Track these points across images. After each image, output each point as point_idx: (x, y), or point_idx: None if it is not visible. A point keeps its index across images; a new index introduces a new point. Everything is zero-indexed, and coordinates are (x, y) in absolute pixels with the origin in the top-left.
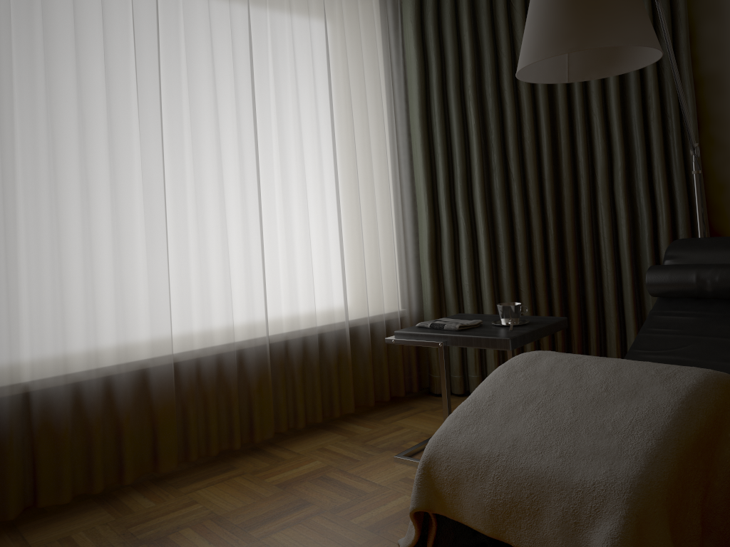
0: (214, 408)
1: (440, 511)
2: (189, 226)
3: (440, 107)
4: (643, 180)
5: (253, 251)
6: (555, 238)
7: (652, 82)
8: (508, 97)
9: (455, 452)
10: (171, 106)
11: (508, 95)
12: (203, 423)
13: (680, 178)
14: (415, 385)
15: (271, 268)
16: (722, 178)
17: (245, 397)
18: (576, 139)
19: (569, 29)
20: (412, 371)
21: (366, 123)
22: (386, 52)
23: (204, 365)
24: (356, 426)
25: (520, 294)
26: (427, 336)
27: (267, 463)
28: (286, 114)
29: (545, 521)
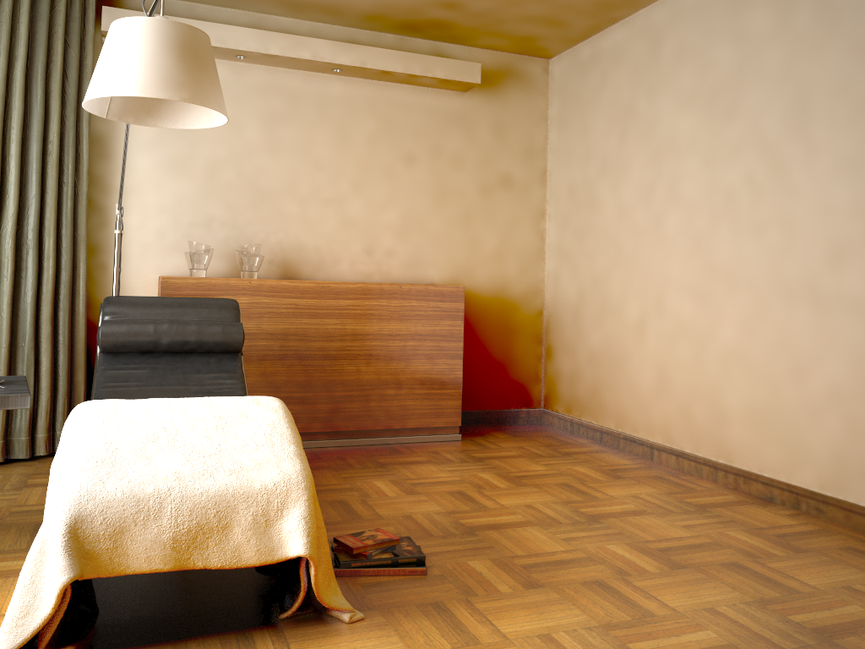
0: None
1: (92, 573)
2: None
3: None
4: (35, 230)
5: None
6: None
7: (57, 128)
8: None
9: (112, 502)
10: None
11: None
12: None
13: (70, 234)
14: None
15: None
16: (95, 241)
17: None
18: None
19: (182, 79)
20: None
21: None
22: None
23: None
24: None
25: None
26: None
27: None
28: None
29: (235, 530)
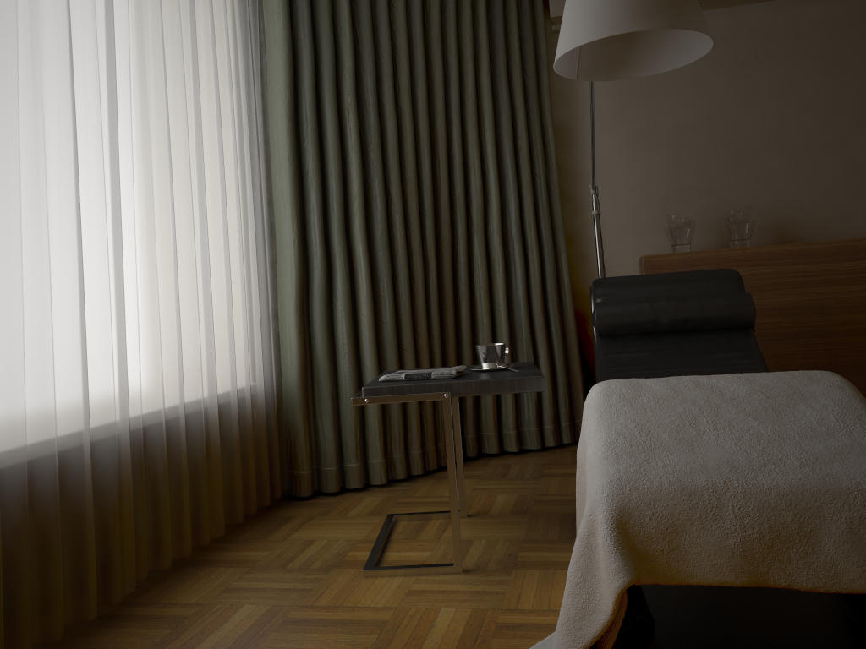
0: (60, 550)
1: (648, 578)
2: (22, 221)
3: (315, 110)
4: (517, 225)
5: (111, 275)
6: (437, 287)
7: (523, 122)
8: (391, 113)
9: (658, 494)
10: (3, 0)
11: (391, 110)
12: (37, 582)
13: (548, 225)
14: (279, 488)
15: (130, 307)
16: (570, 230)
17: (94, 528)
18: (453, 173)
19: (657, 4)
20: (275, 468)
21: (230, 113)
22: (244, 25)
23: (43, 473)
24: (241, 553)
25: (404, 354)
26: (419, 388)
27: (162, 628)
28: (148, 70)
29: (824, 541)
